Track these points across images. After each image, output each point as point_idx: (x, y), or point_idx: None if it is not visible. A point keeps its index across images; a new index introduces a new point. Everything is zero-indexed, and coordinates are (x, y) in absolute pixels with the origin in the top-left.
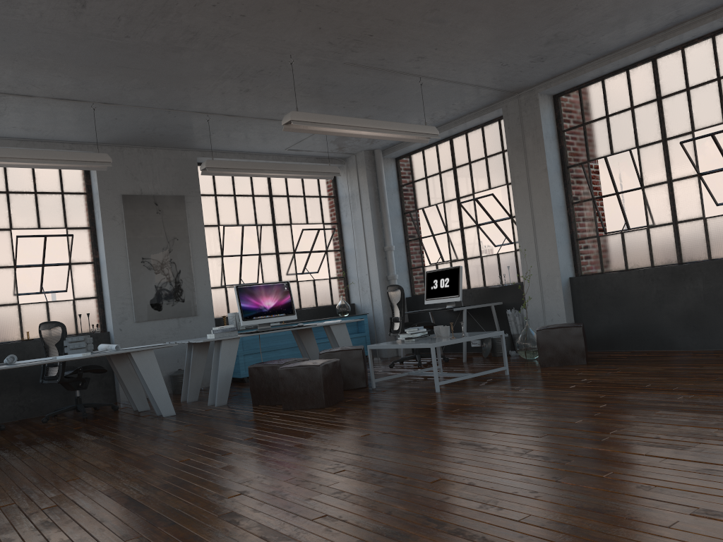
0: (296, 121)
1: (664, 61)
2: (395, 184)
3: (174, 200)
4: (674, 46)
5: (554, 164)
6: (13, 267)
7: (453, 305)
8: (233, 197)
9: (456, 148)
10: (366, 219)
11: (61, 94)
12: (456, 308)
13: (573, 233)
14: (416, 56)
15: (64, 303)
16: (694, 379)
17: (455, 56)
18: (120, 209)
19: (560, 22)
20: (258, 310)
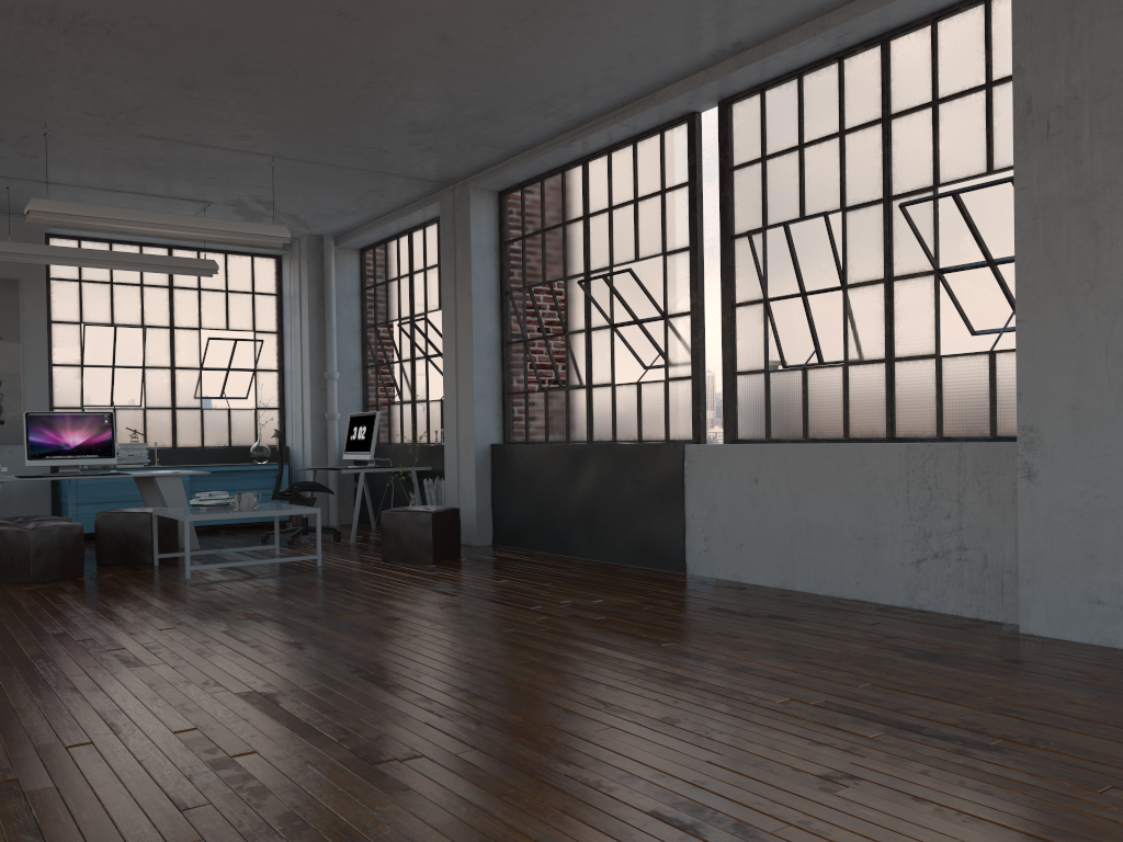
0: (37, 212)
1: (593, 167)
2: (355, 286)
3: (1, 284)
4: (599, 148)
5: (487, 288)
6: None
7: (373, 465)
8: (109, 286)
9: (415, 246)
10: (304, 331)
11: None
12: (347, 470)
13: (505, 384)
14: (237, 135)
15: None
16: (437, 594)
17: (295, 138)
18: None
19: (399, 111)
20: (56, 448)
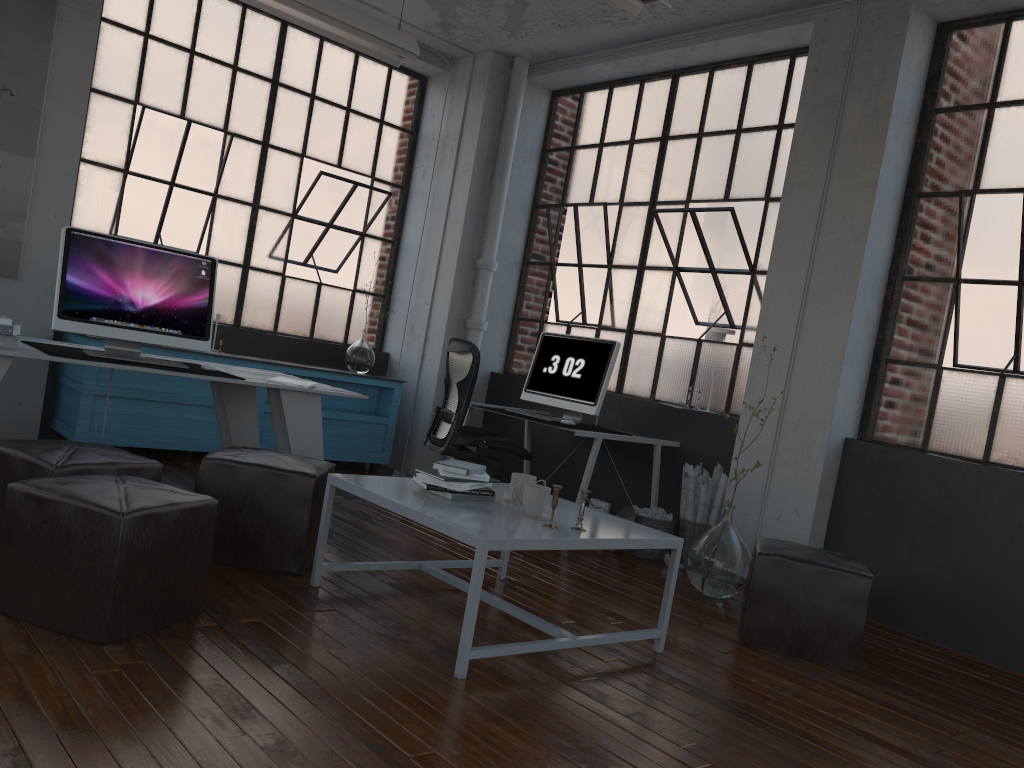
0: None
1: None
2: (536, 143)
3: (26, 1)
4: None
5: (894, 179)
6: None
7: (577, 420)
8: (187, 56)
9: (681, 98)
10: (457, 192)
11: None
12: (581, 432)
13: (884, 344)
14: None
15: None
16: None
17: None
18: None
19: None
20: (111, 305)
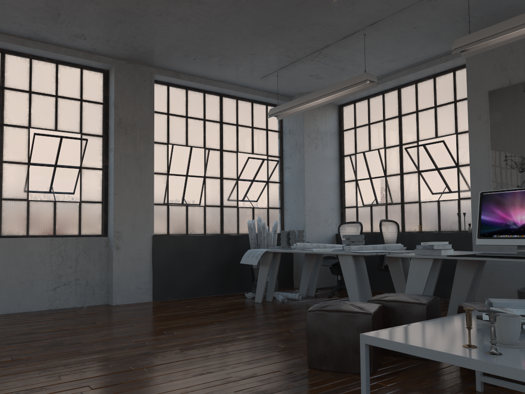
0: None
1: None
2: None
3: None
4: None
5: None
6: (417, 172)
7: None
8: None
9: None
10: None
11: (334, 36)
12: None
13: None
14: None
15: (451, 202)
16: None
17: None
18: (486, 107)
19: None
20: (503, 227)
